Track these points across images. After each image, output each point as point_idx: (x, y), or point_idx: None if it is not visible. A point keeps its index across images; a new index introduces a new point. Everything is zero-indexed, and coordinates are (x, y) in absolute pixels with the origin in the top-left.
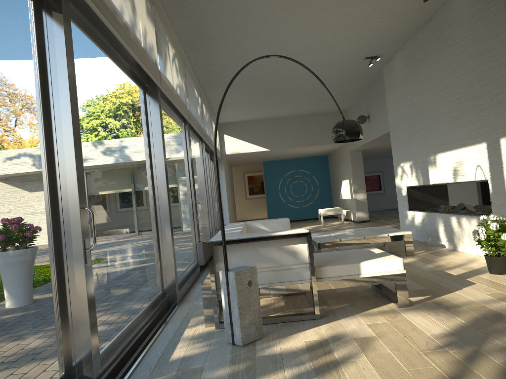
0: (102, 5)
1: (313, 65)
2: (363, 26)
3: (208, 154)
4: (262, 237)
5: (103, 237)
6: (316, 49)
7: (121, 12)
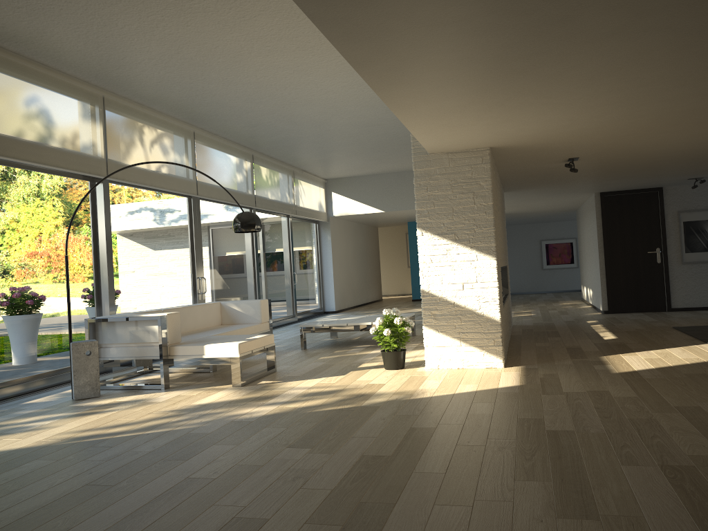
0: None
1: (356, 126)
2: (359, 95)
3: (289, 218)
4: (125, 317)
5: None
6: (335, 114)
7: (18, 136)
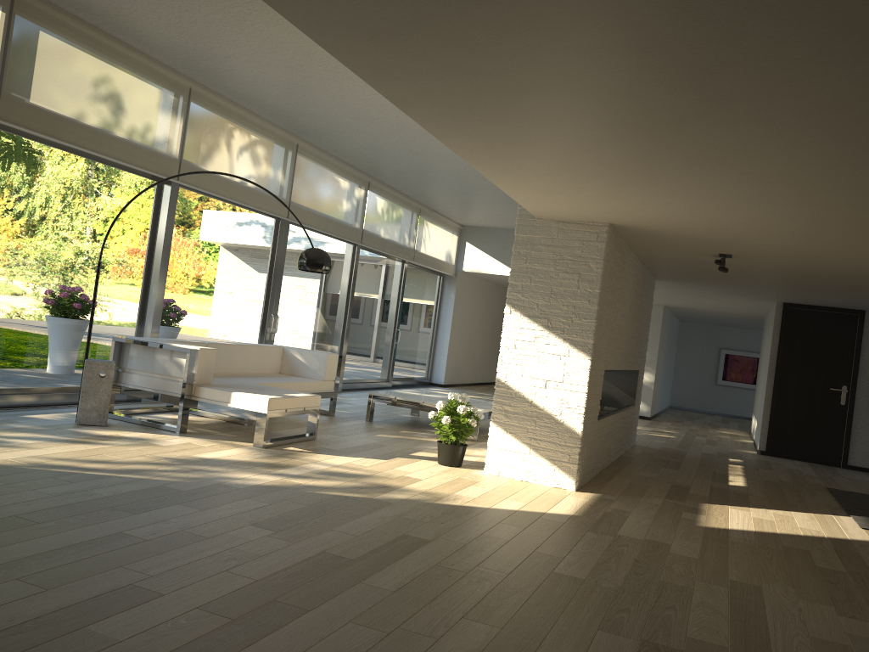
0: (29, 119)
1: None
2: None
3: (404, 264)
4: (153, 343)
5: (2, 305)
6: None
7: (78, 118)
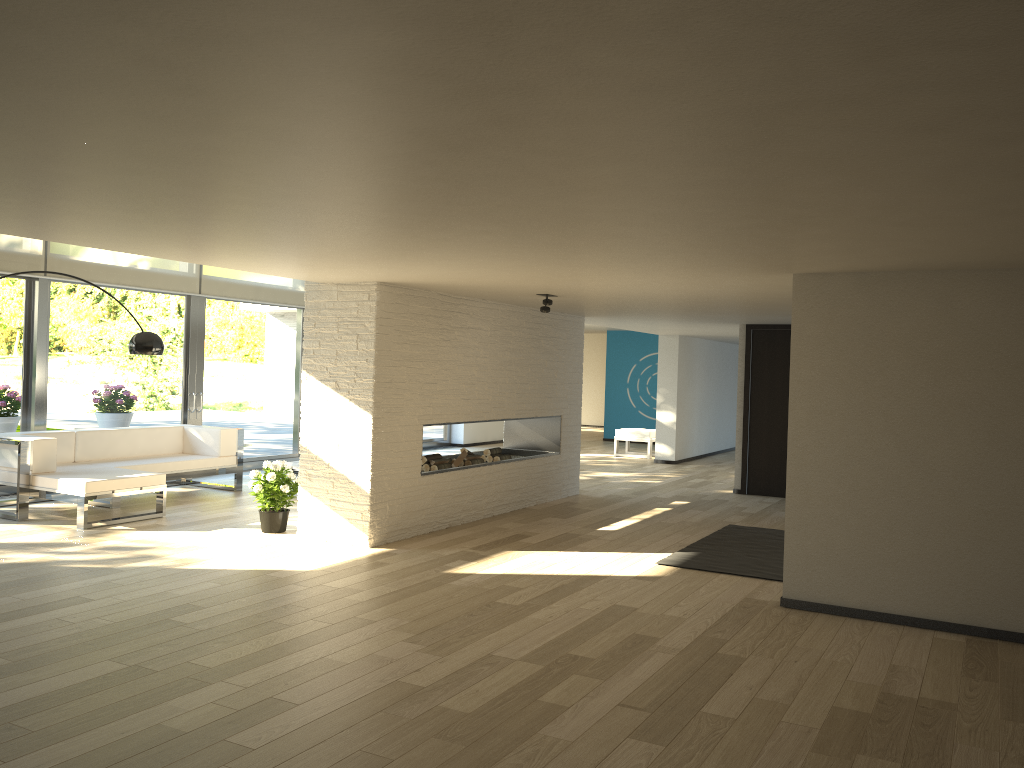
0: None
1: None
2: None
3: None
4: None
5: None
6: None
7: None
